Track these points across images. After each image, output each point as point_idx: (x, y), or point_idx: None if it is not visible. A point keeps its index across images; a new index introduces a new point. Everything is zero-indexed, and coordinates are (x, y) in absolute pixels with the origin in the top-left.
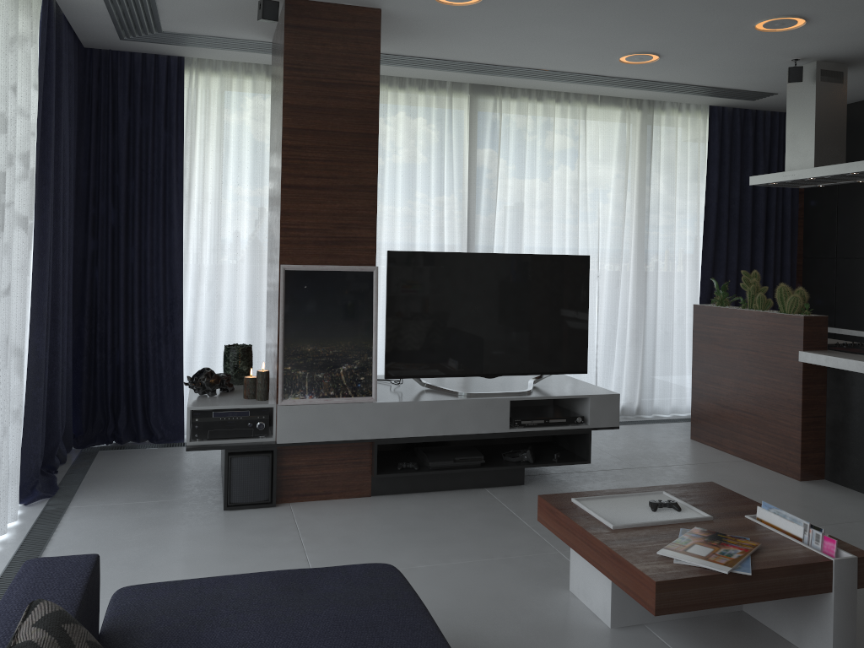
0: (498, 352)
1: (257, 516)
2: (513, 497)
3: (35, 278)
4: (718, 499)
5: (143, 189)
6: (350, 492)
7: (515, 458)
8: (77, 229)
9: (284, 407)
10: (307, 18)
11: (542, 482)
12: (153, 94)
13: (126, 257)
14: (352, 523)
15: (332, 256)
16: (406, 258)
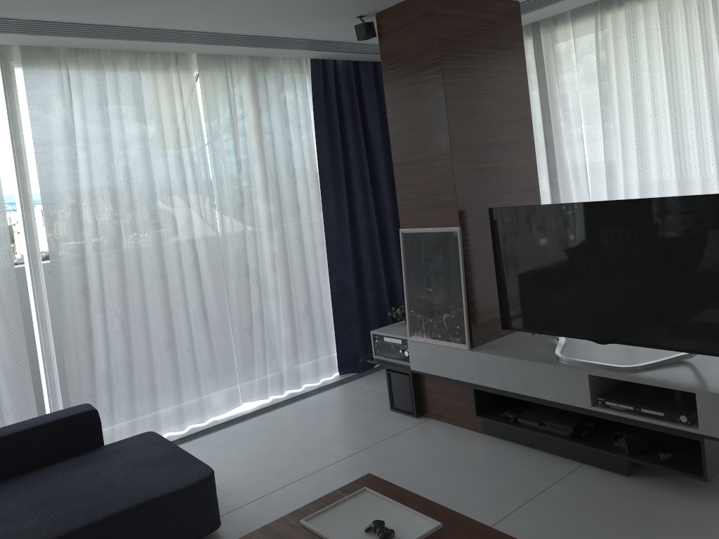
0: (606, 315)
1: (393, 421)
2: (581, 483)
3: (336, 237)
4: None
5: None
6: (467, 424)
7: (614, 442)
8: None
9: (411, 341)
10: (389, 24)
11: (660, 482)
12: None
13: None
14: (418, 448)
15: (430, 220)
16: (504, 214)
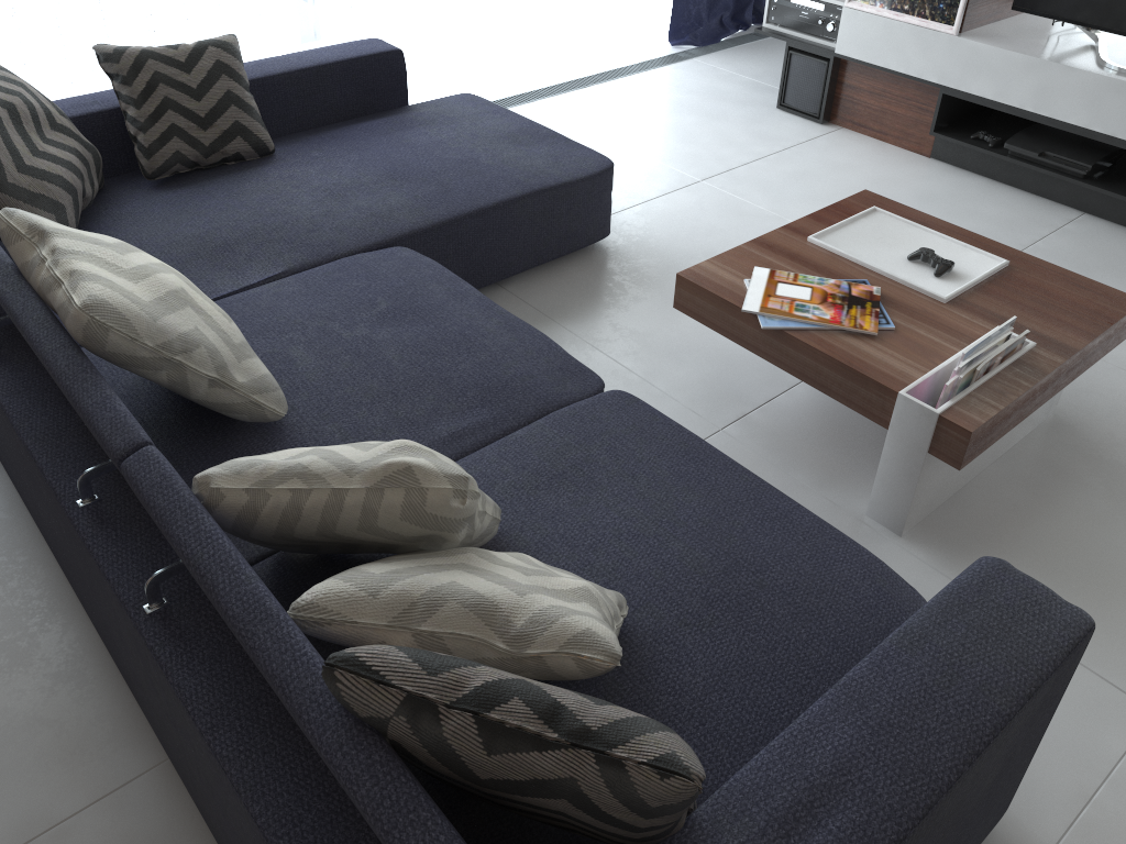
0: None
1: (787, 125)
2: (1087, 237)
3: None
4: (1049, 307)
5: None
6: (907, 143)
7: None
8: None
9: (849, 10)
10: None
11: None
12: None
13: None
14: (841, 167)
15: None
16: None
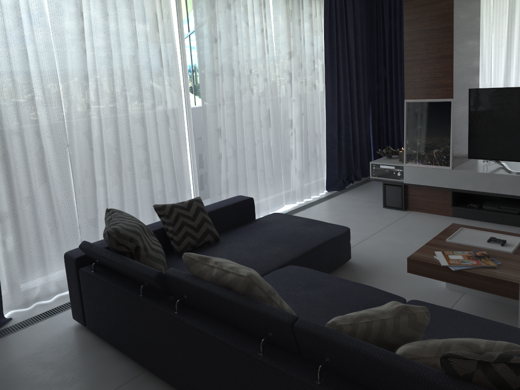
0: None
1: (391, 212)
2: None
3: (330, 106)
4: None
5: (397, 59)
6: (441, 212)
7: None
8: (371, 81)
9: (406, 166)
10: None
11: None
12: (398, 12)
13: (390, 92)
14: (421, 224)
15: (429, 94)
16: (480, 92)
